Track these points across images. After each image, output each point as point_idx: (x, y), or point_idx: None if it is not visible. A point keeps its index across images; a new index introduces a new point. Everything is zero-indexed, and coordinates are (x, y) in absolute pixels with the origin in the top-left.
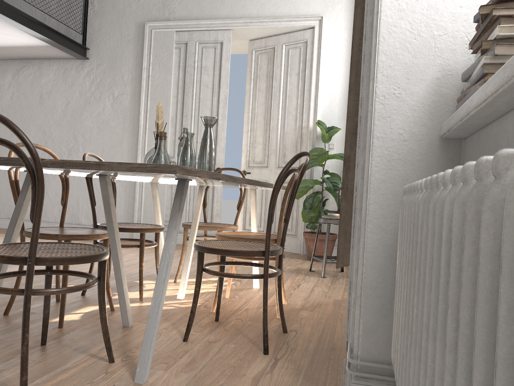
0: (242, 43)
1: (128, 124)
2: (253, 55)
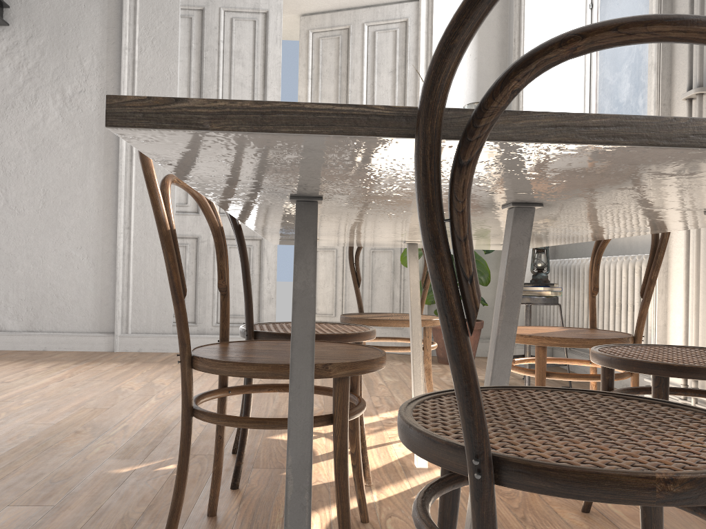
0: (285, 20)
1: (95, 147)
2: (310, 38)
